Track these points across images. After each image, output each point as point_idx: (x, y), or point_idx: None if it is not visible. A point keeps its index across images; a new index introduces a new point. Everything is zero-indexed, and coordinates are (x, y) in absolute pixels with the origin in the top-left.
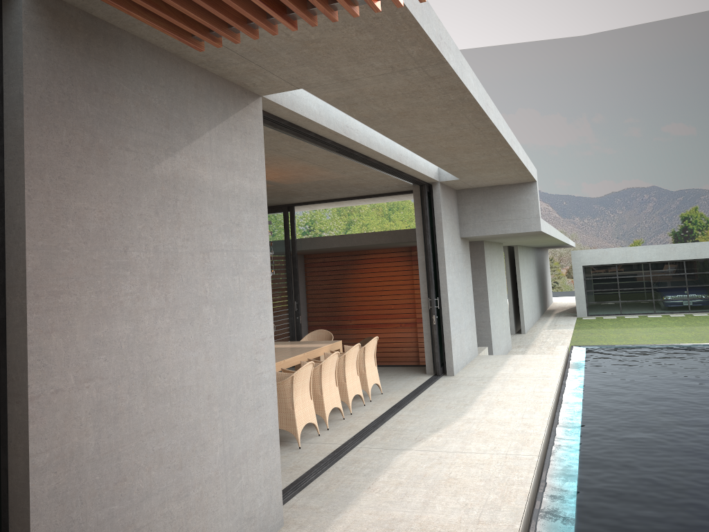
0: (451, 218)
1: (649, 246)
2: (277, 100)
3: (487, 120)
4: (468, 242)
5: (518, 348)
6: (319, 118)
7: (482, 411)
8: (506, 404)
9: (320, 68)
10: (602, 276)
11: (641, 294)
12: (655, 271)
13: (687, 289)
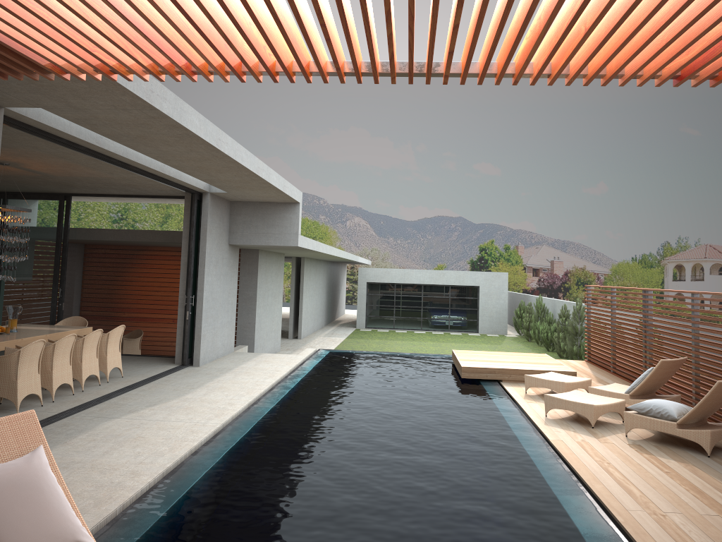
0: (220, 226)
1: (424, 270)
2: (22, 111)
3: (220, 152)
4: (238, 249)
5: (286, 351)
6: (69, 129)
7: (202, 393)
8: (226, 389)
9: (52, 98)
10: (382, 292)
11: (412, 312)
12: (426, 293)
13: (449, 310)
